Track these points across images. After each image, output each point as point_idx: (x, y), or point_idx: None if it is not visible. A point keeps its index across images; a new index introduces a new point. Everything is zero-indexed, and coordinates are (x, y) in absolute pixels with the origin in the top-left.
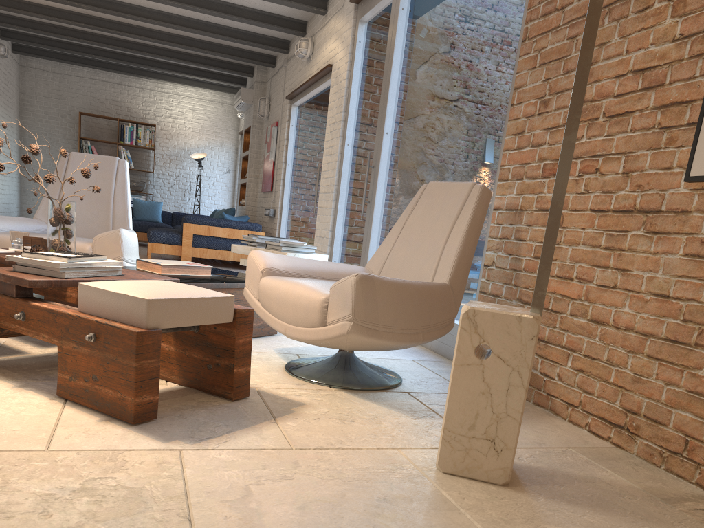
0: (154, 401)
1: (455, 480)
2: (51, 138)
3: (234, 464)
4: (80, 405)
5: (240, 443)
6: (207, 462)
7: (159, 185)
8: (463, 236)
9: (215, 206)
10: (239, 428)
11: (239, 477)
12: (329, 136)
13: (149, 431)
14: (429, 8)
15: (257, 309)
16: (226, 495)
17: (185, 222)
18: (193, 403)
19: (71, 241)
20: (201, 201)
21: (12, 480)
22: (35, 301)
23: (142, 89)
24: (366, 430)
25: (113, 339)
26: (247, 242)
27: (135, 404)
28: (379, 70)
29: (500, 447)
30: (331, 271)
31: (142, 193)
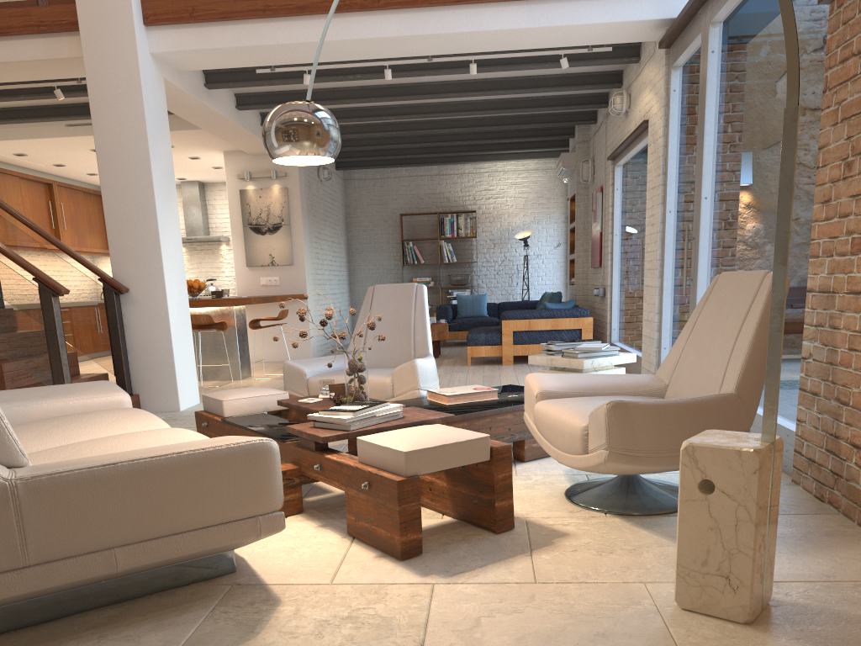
0: (418, 538)
1: (690, 617)
2: (376, 246)
3: (475, 597)
4: (364, 542)
5: (488, 577)
6: (453, 595)
7: (484, 274)
8: (752, 336)
9: (546, 287)
10: (492, 562)
11: (475, 609)
12: (650, 203)
13: (413, 566)
14: (738, 49)
15: (534, 434)
16: (458, 625)
17: (504, 319)
18: (459, 537)
19: (363, 387)
20: (530, 283)
21: (301, 609)
22: (328, 453)
23: (460, 175)
24: (621, 562)
25: (381, 486)
26: (544, 351)
27: (401, 542)
28: (695, 123)
29: (735, 583)
30: (613, 386)
31: (467, 286)
